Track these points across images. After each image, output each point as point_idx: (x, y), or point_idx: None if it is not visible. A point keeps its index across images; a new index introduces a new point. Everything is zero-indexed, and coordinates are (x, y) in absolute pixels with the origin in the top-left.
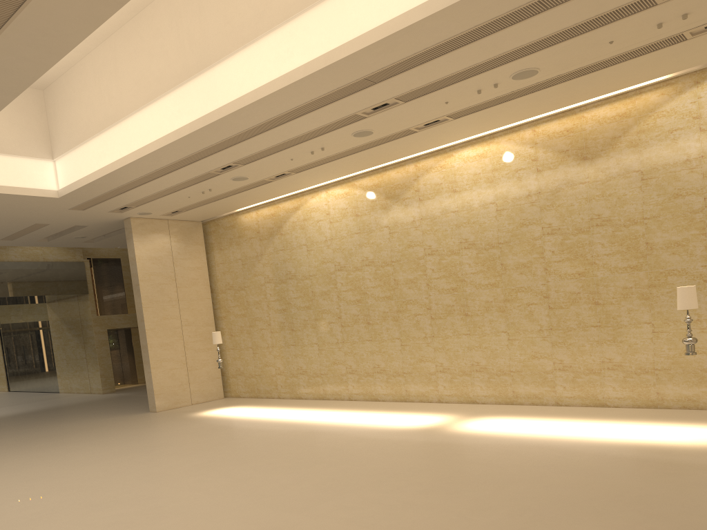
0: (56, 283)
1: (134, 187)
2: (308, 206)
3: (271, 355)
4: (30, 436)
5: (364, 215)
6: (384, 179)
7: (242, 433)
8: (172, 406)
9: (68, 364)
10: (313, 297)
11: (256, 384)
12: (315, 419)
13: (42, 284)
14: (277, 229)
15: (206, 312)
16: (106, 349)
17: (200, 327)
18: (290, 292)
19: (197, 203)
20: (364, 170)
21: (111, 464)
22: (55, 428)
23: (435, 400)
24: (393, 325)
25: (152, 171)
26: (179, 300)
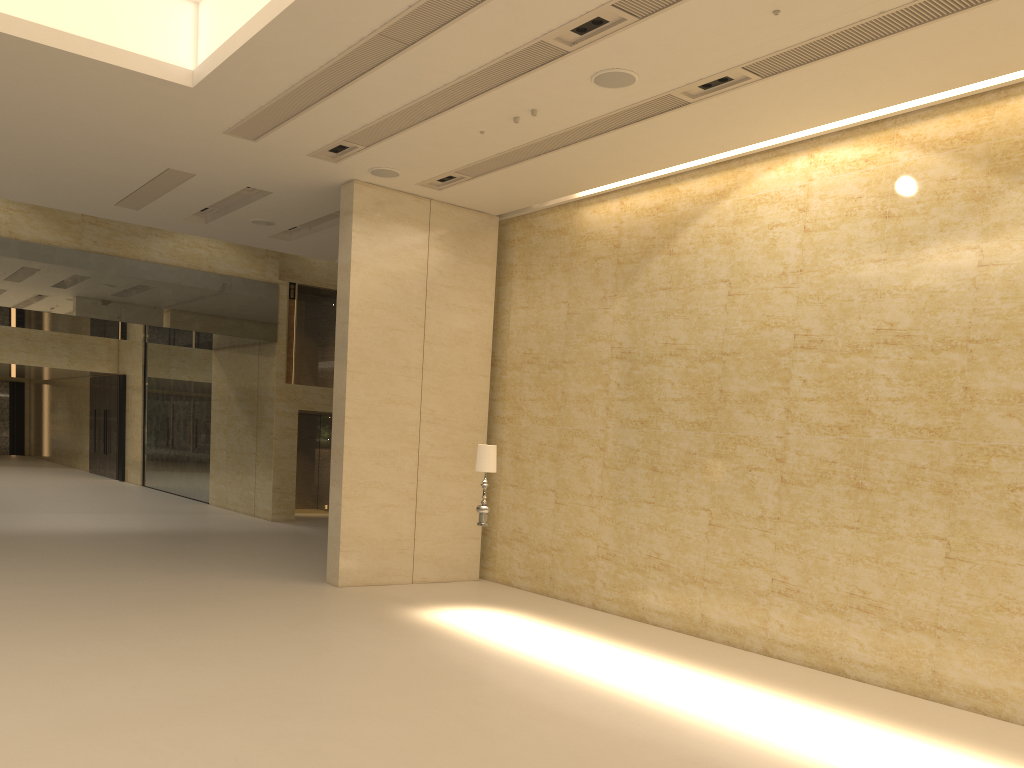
0: (223, 313)
1: (359, 75)
2: (752, 190)
3: (594, 514)
4: (73, 593)
5: (910, 216)
6: (995, 121)
7: (505, 713)
8: (373, 579)
9: (228, 459)
10: (722, 403)
11: (549, 568)
12: (695, 705)
13: (199, 312)
14: (662, 241)
15: (473, 402)
16: (291, 444)
17: (457, 431)
18: (665, 386)
19: (498, 157)
20: (937, 97)
21: (143, 748)
22: (134, 582)
23: (1022, 719)
24: (932, 503)
25: (401, 12)
26: (425, 369)
